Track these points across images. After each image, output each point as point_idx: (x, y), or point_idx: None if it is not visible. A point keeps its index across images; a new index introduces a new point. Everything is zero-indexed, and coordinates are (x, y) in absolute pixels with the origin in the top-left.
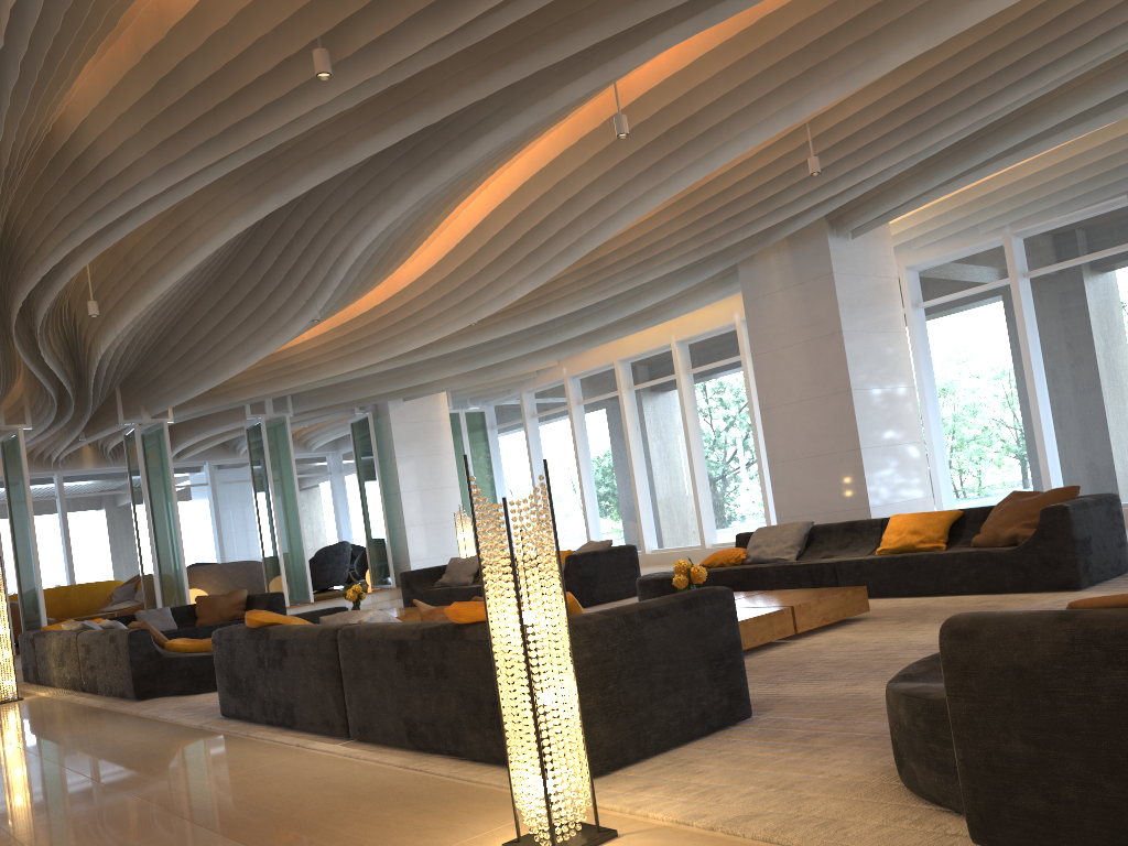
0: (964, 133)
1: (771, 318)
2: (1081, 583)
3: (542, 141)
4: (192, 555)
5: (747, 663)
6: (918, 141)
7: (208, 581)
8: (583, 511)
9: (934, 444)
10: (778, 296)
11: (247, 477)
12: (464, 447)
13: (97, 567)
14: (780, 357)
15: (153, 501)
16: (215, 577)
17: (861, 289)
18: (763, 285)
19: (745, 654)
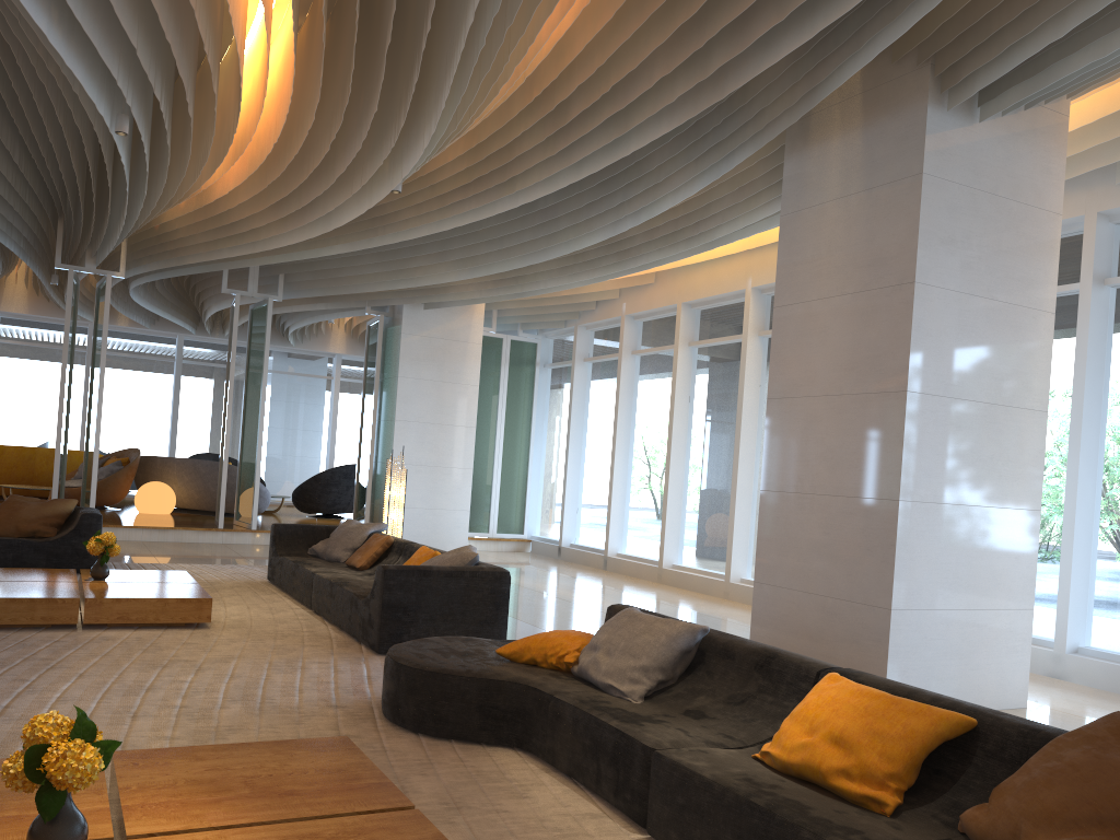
0: None
1: (813, 247)
2: None
3: None
4: None
5: None
6: None
7: (180, 476)
8: (608, 492)
9: (1078, 516)
10: (830, 210)
11: (303, 371)
12: (500, 382)
13: (115, 435)
14: (812, 315)
15: (93, 369)
16: (187, 474)
17: (978, 216)
18: (814, 189)
19: None
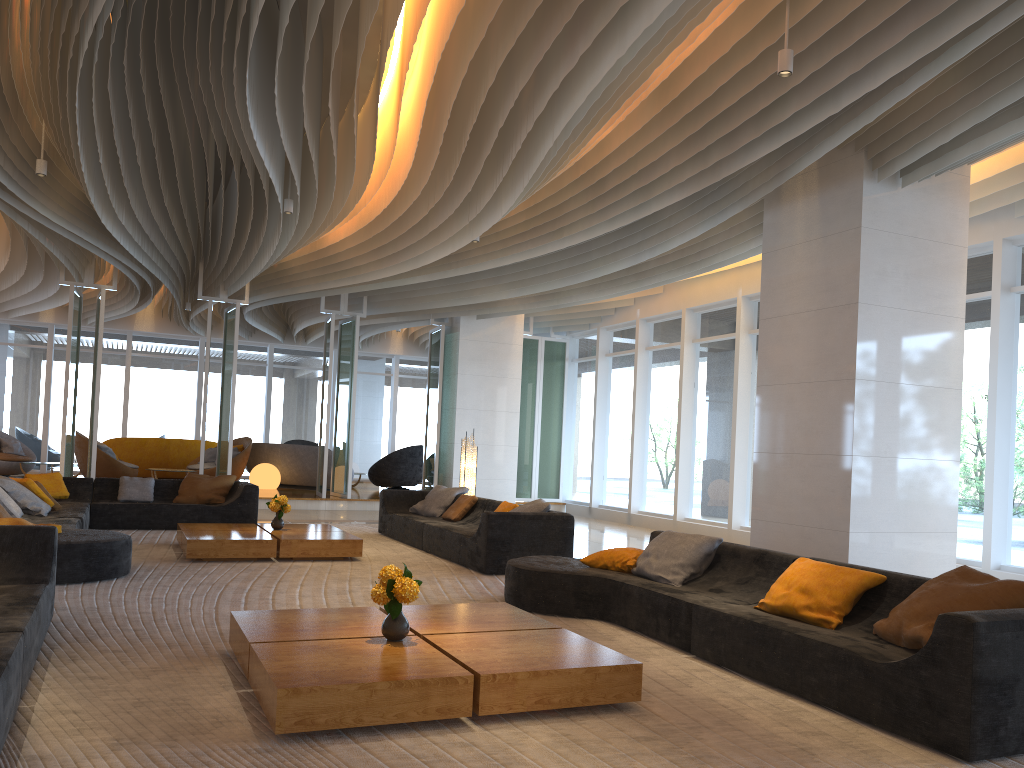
0: (1003, 23)
1: (786, 277)
2: (973, 752)
3: (449, 8)
4: (306, 432)
5: (324, 755)
6: (936, 34)
7: (283, 458)
8: (630, 462)
9: (996, 466)
10: (798, 250)
11: (368, 370)
12: (537, 375)
13: None
14: (787, 325)
15: (224, 376)
16: (288, 456)
17: (903, 253)
18: (785, 235)
19: (370, 732)
